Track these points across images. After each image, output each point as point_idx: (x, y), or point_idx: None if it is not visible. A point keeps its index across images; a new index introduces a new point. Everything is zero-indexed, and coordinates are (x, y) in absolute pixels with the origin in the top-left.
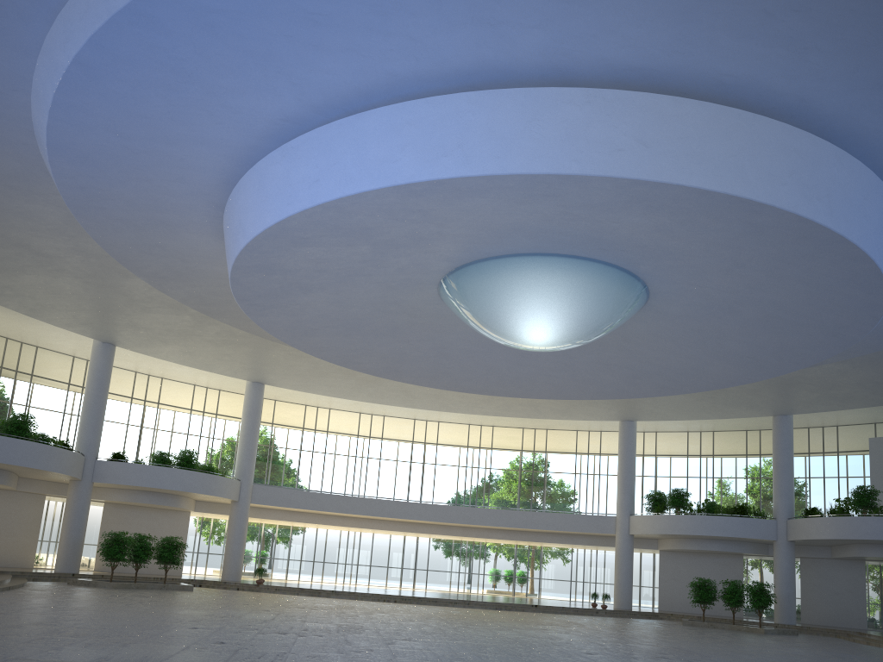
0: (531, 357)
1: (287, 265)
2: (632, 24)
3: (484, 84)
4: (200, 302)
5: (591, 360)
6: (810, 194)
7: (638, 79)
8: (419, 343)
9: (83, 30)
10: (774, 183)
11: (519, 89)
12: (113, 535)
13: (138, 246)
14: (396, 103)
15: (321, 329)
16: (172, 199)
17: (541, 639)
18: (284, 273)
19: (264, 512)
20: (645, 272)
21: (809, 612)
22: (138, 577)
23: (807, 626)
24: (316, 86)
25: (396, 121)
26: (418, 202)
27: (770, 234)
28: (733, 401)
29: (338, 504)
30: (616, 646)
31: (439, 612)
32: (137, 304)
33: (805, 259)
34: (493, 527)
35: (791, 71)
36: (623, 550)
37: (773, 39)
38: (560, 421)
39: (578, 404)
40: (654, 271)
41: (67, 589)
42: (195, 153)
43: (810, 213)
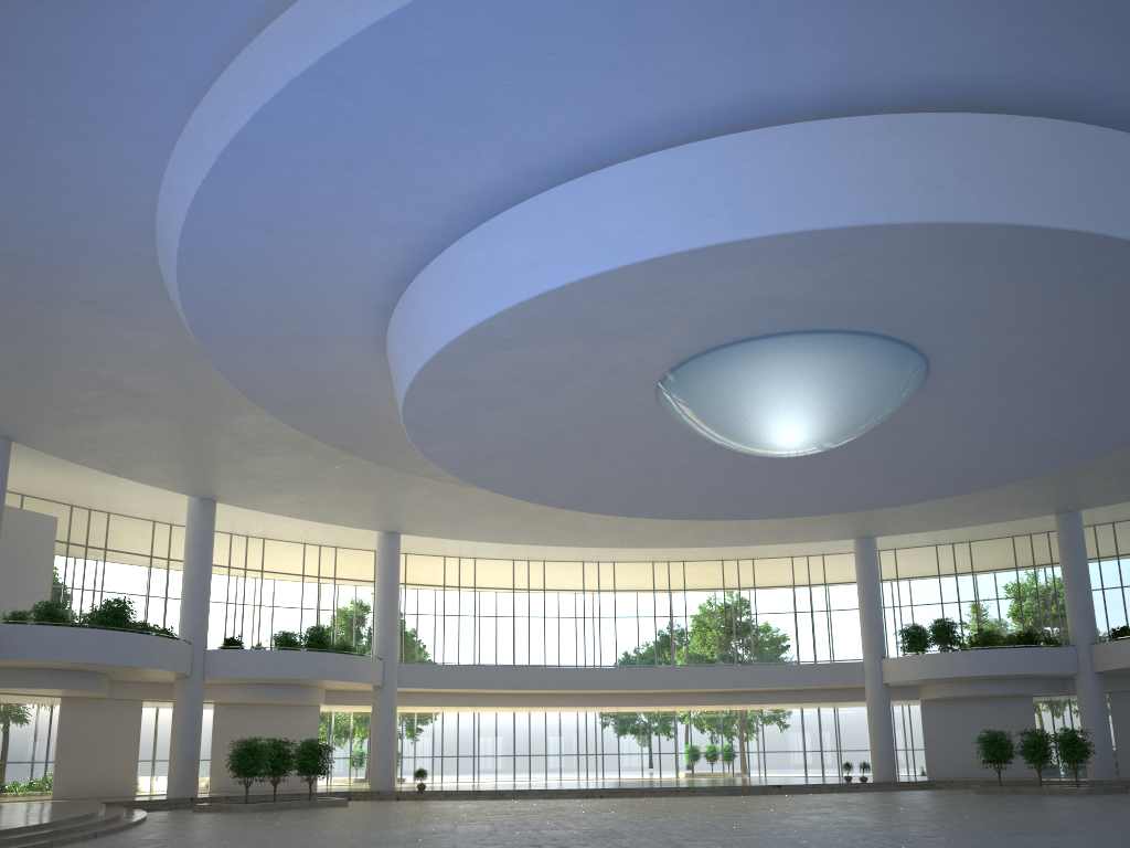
0: (764, 466)
1: (477, 377)
2: (953, 28)
3: (748, 122)
4: (337, 436)
5: (841, 463)
6: None
7: (948, 98)
8: (622, 461)
9: (248, 103)
10: None
11: (800, 124)
12: (243, 744)
13: (270, 371)
14: (631, 157)
15: (502, 455)
16: (324, 307)
17: (842, 824)
18: (471, 387)
19: (412, 697)
20: (929, 343)
21: (1128, 762)
22: (270, 796)
23: None
24: (533, 145)
25: (639, 179)
26: (666, 280)
27: (1115, 277)
28: (1003, 499)
29: (506, 679)
30: (941, 825)
31: (671, 804)
32: (248, 446)
33: None
34: (705, 689)
35: None
36: (877, 704)
37: None
38: (772, 546)
39: (801, 523)
40: (941, 341)
41: (202, 817)
42: (363, 245)
43: None
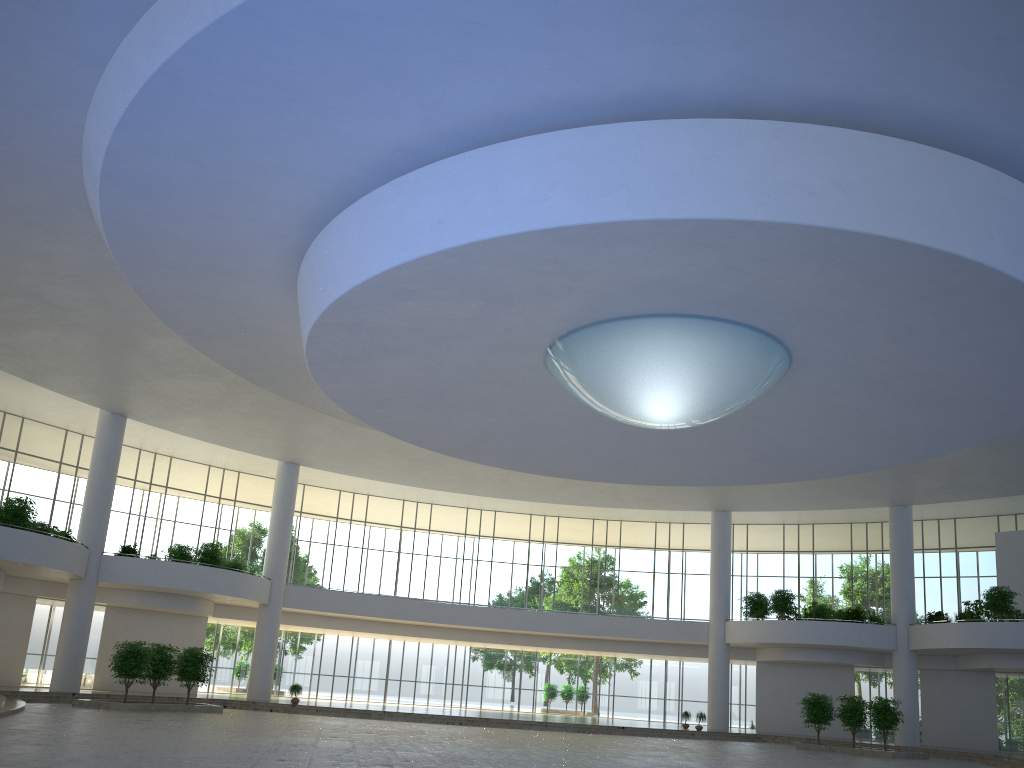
0: (637, 436)
1: (379, 323)
2: (841, 48)
3: (649, 113)
4: (246, 367)
5: (706, 440)
6: (1018, 250)
7: (831, 113)
8: (508, 418)
9: (178, 33)
10: (982, 236)
11: (696, 120)
12: (128, 646)
13: (185, 298)
14: (539, 132)
15: (397, 400)
16: (240, 241)
17: (673, 767)
18: (373, 332)
19: (295, 617)
20: (794, 338)
21: (931, 732)
22: (150, 697)
23: (933, 748)
24: (449, 110)
25: (544, 153)
26: (560, 250)
27: (962, 295)
28: (846, 489)
29: (385, 608)
30: None
31: (522, 736)
32: (161, 368)
33: (993, 326)
34: (565, 634)
35: (1009, 109)
36: (717, 661)
37: (998, 70)
38: (639, 511)
39: (666, 492)
40: (804, 338)
41: (78, 712)
42: (281, 186)
43: (1017, 272)
